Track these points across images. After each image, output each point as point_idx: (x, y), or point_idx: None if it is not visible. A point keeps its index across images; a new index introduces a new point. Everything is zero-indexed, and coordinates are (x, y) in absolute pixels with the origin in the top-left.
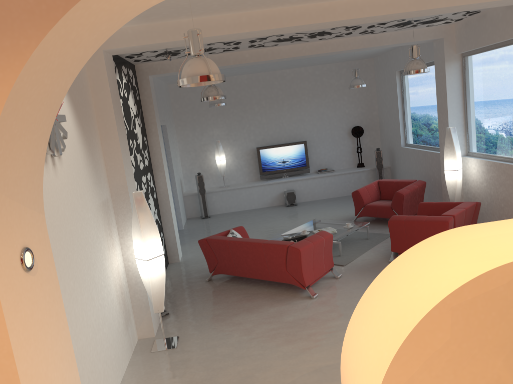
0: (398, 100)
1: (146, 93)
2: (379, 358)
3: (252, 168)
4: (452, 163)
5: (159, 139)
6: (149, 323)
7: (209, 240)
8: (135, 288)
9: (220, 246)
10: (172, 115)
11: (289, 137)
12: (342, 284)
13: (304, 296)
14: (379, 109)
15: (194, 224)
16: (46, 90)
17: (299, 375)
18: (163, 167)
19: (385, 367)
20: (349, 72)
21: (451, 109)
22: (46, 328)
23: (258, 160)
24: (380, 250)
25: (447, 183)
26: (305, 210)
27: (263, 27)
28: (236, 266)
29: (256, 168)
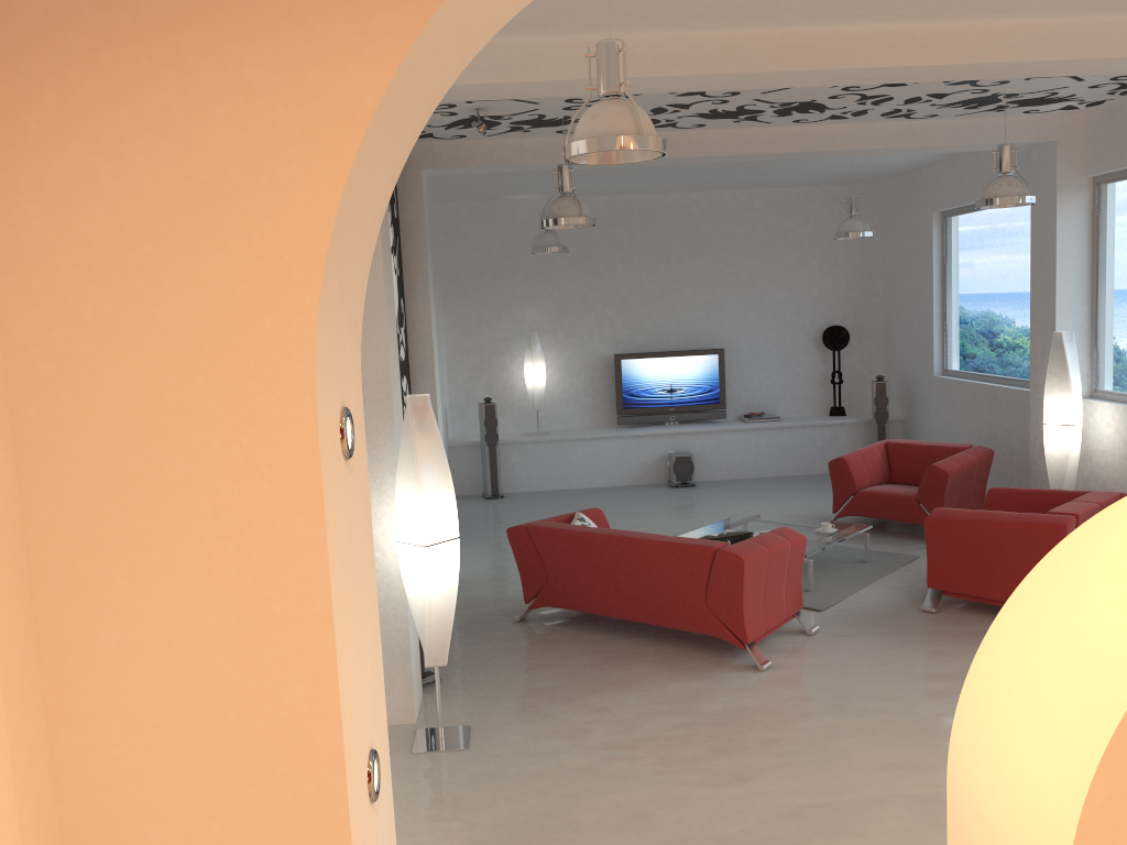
0: (933, 274)
1: (413, 207)
2: (1089, 709)
3: (601, 399)
4: (1062, 409)
5: (430, 307)
6: (405, 692)
7: (533, 530)
8: (383, 610)
9: (556, 544)
10: (439, 269)
11: (686, 339)
12: (824, 647)
13: (741, 664)
14: (886, 293)
15: (470, 508)
16: (431, 77)
17: (755, 820)
18: (433, 368)
19: (1108, 724)
20: (826, 208)
21: (1064, 295)
22: (360, 592)
23: (616, 381)
24: (897, 586)
25: (1048, 452)
26: (715, 497)
27: (713, 69)
28: (588, 590)
29: (609, 399)
